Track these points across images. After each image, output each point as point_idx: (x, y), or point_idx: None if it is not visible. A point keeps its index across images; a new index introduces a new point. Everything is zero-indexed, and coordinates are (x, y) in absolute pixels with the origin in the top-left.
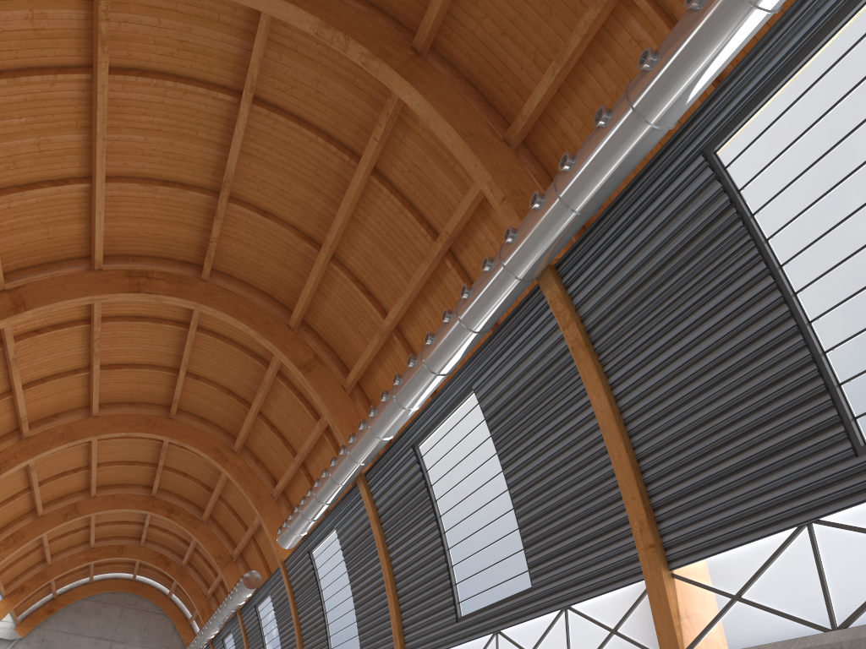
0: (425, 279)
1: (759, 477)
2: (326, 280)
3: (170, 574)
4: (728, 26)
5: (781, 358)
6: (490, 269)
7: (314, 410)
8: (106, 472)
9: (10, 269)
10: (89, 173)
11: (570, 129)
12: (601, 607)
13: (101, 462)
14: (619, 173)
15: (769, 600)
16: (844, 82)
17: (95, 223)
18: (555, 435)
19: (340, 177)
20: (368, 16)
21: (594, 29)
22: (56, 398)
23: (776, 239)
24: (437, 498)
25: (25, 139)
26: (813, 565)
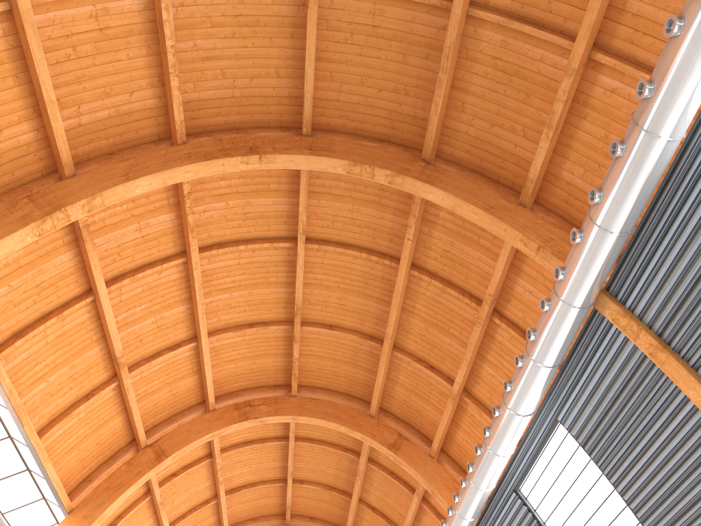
0: (480, 340)
1: None
2: (391, 367)
3: None
4: None
5: None
6: (550, 307)
7: (407, 484)
8: None
9: (148, 428)
10: (194, 334)
11: (573, 178)
12: None
13: None
14: (648, 188)
15: None
16: None
17: (205, 372)
18: (660, 440)
19: (385, 279)
20: (382, 148)
21: (571, 93)
22: None
23: None
24: None
25: (146, 320)
26: None
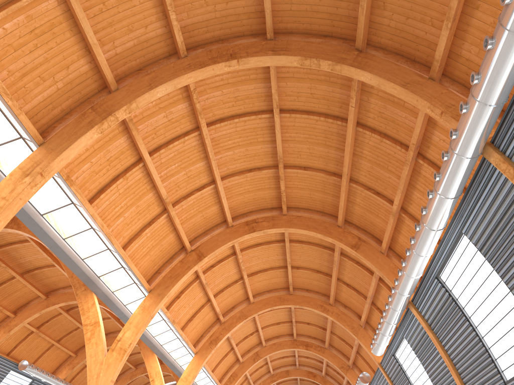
0: (409, 175)
1: None
2: (350, 193)
3: (317, 382)
4: None
5: None
6: (448, 158)
7: (368, 269)
8: (267, 331)
9: (191, 239)
10: (212, 179)
11: (471, 55)
12: None
13: (262, 326)
14: (513, 72)
15: None
16: None
17: (222, 203)
18: None
19: (339, 134)
20: (325, 43)
21: None
22: (231, 298)
23: None
24: (463, 306)
25: (180, 173)
26: None
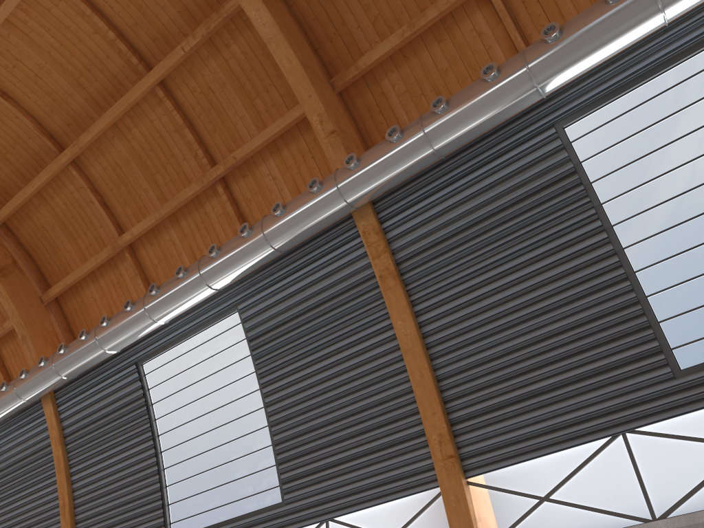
0: (188, 200)
1: (574, 395)
2: (53, 183)
3: None
4: (637, 22)
5: (608, 298)
6: (319, 190)
7: None
8: None
9: None
10: None
11: (391, 91)
12: (375, 516)
13: None
14: (488, 125)
15: (581, 499)
16: (691, 94)
17: None
18: (338, 356)
19: (116, 79)
20: None
21: (449, 10)
22: None
23: (610, 204)
24: (158, 417)
25: None
26: (629, 468)
